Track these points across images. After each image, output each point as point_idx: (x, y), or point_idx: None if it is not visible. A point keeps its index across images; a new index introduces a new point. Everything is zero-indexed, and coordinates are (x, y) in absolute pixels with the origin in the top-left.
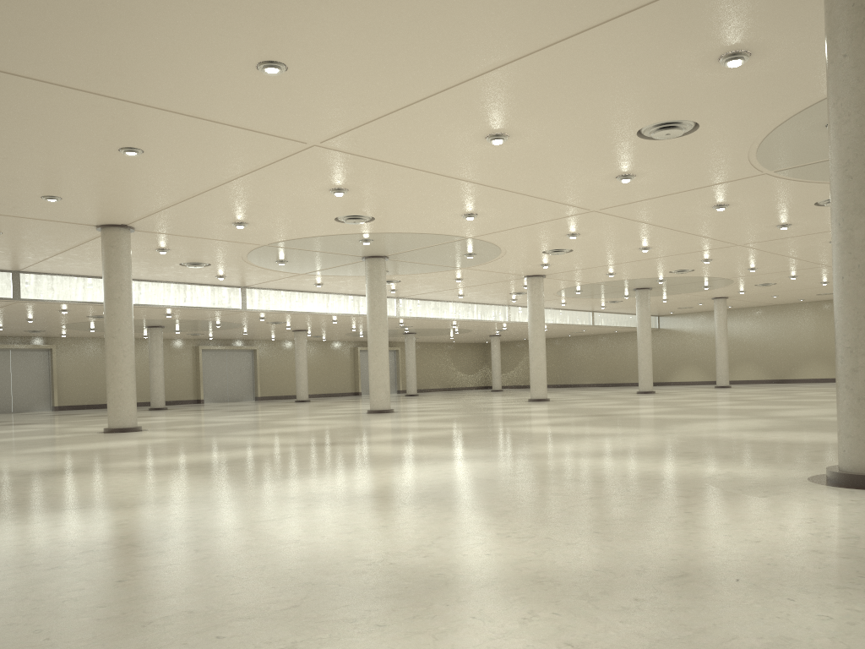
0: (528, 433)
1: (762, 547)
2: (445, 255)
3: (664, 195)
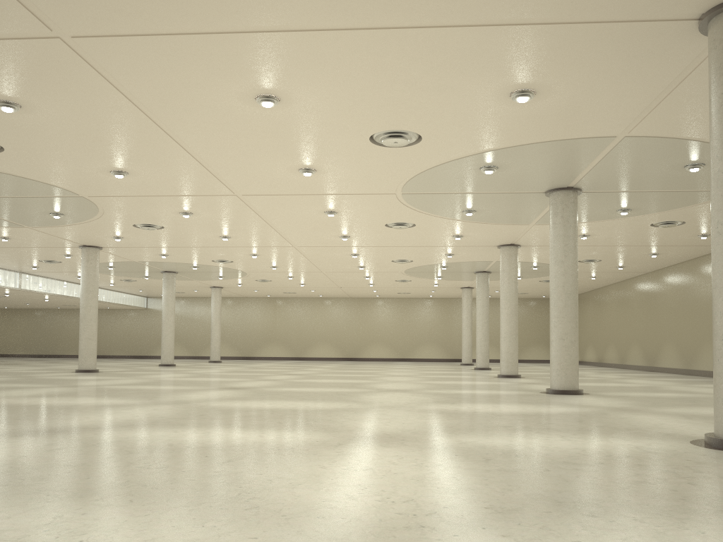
0: (259, 410)
1: None
2: (27, 210)
3: (307, 194)
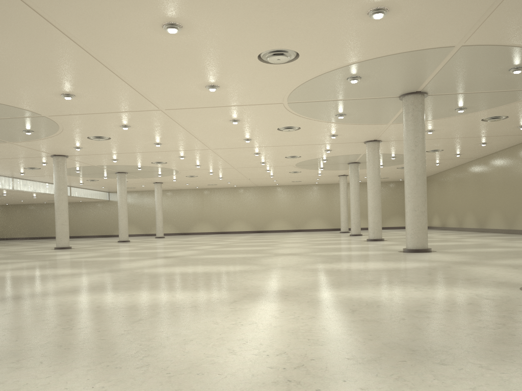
0: (180, 274)
1: None
2: (6, 129)
3: (215, 106)
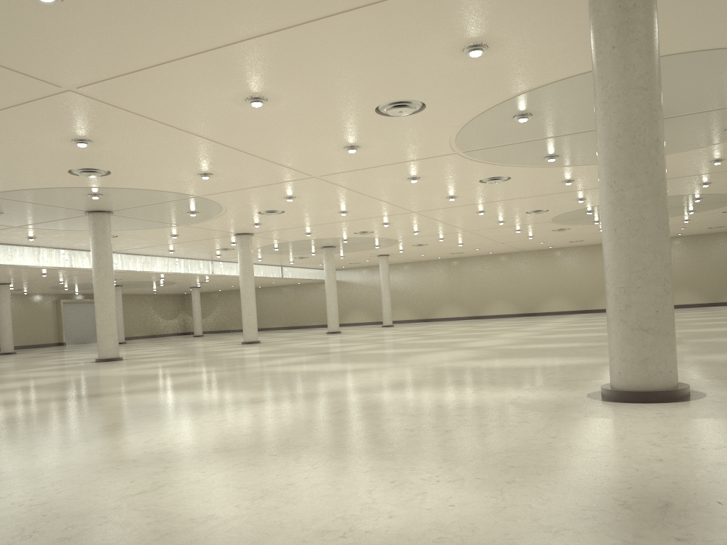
0: (288, 373)
1: (674, 465)
2: (169, 212)
3: (375, 166)
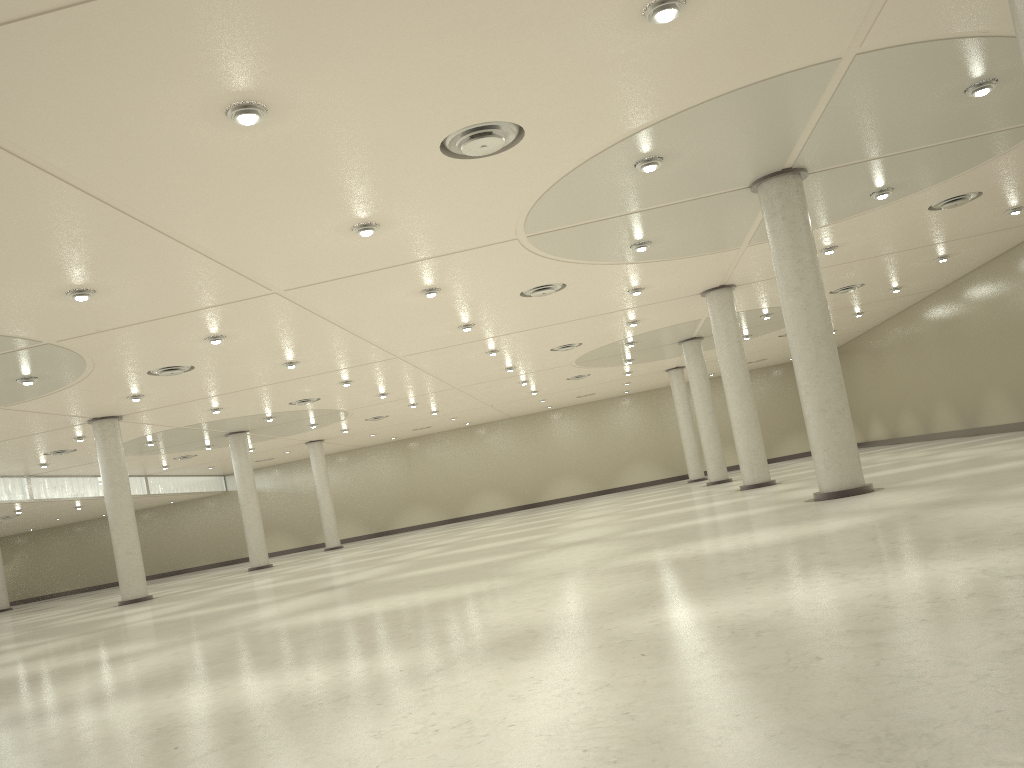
0: (343, 621)
1: None
2: None
3: (383, 268)
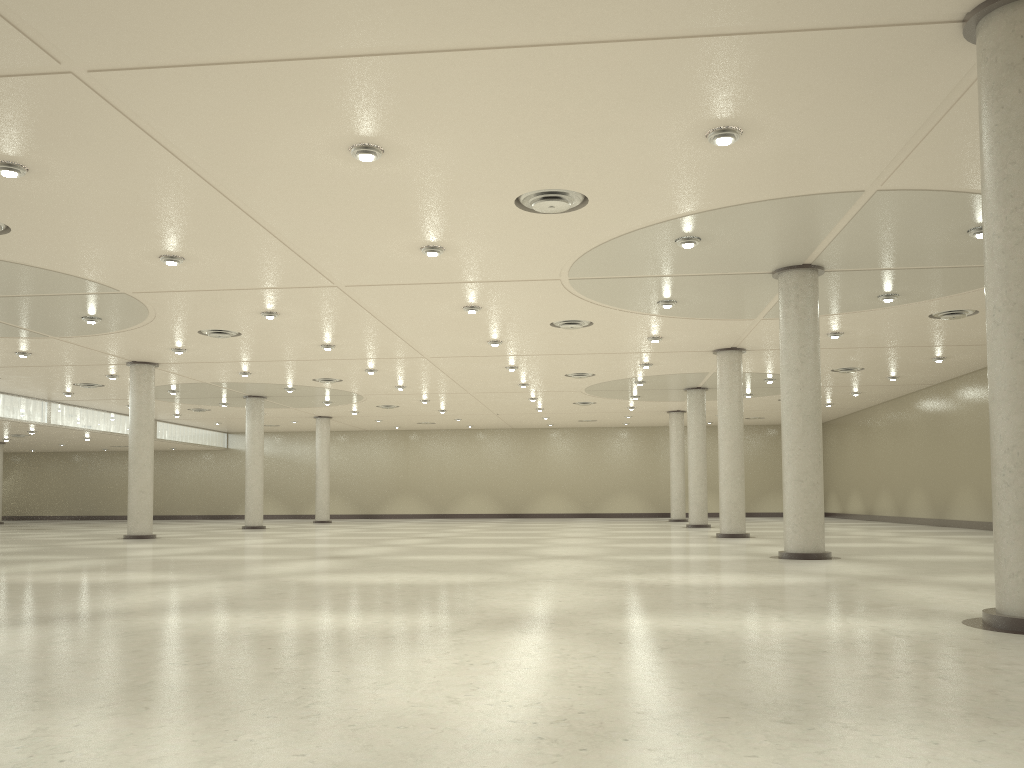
0: (364, 586)
1: None
2: (51, 313)
3: (436, 283)
